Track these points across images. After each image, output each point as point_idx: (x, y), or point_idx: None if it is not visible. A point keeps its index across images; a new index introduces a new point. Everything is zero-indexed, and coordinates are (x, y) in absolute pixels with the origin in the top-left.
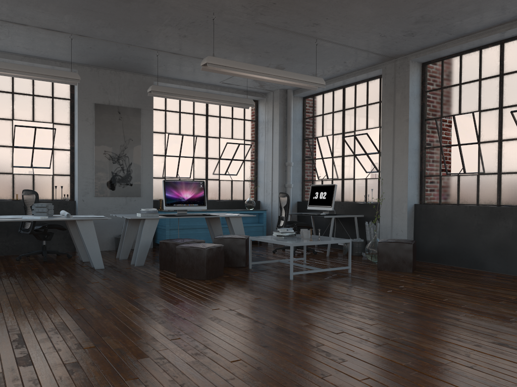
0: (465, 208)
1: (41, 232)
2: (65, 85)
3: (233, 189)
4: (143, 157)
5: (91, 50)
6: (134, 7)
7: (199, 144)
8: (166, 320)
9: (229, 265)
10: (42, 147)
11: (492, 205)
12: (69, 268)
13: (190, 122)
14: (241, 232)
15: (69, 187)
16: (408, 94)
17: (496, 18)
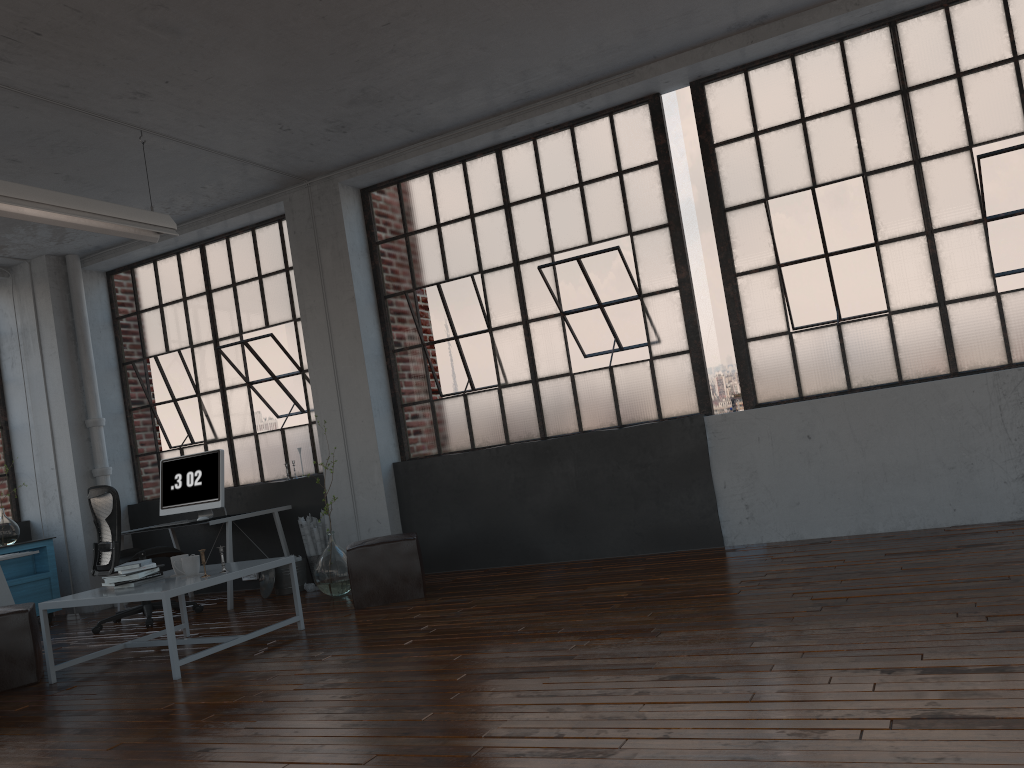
0: (490, 453)
1: None
2: None
3: None
4: None
5: None
6: None
7: None
8: None
9: None
10: None
11: (533, 440)
12: None
13: None
14: (5, 600)
15: None
16: (346, 248)
17: (488, 102)
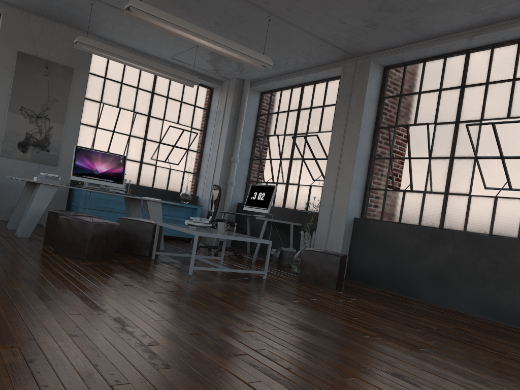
0: (406, 227)
1: None
2: None
3: (170, 178)
4: (68, 123)
5: None
6: None
7: (138, 122)
8: None
9: (130, 251)
10: None
11: (434, 227)
12: None
13: (132, 96)
14: (158, 220)
15: None
16: (364, 96)
17: (464, 19)
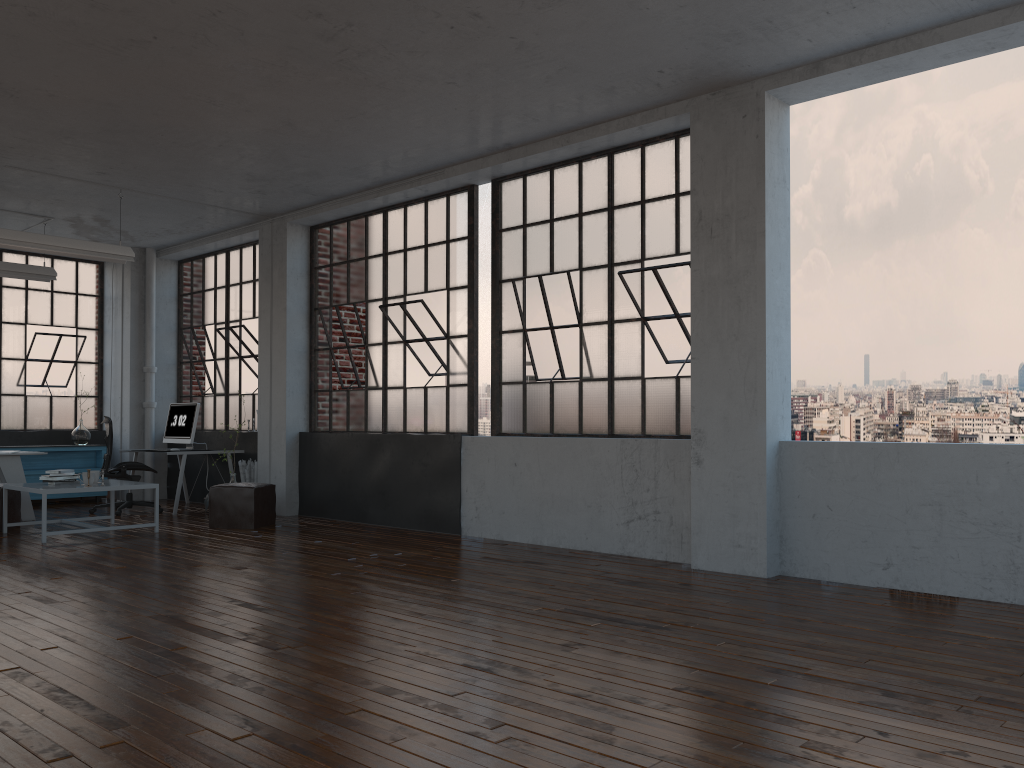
0: (348, 437)
1: None
2: None
3: (53, 410)
4: None
5: None
6: None
7: None
8: None
9: None
10: None
11: (377, 432)
12: None
13: None
14: (20, 480)
15: None
16: (285, 271)
17: (353, 182)
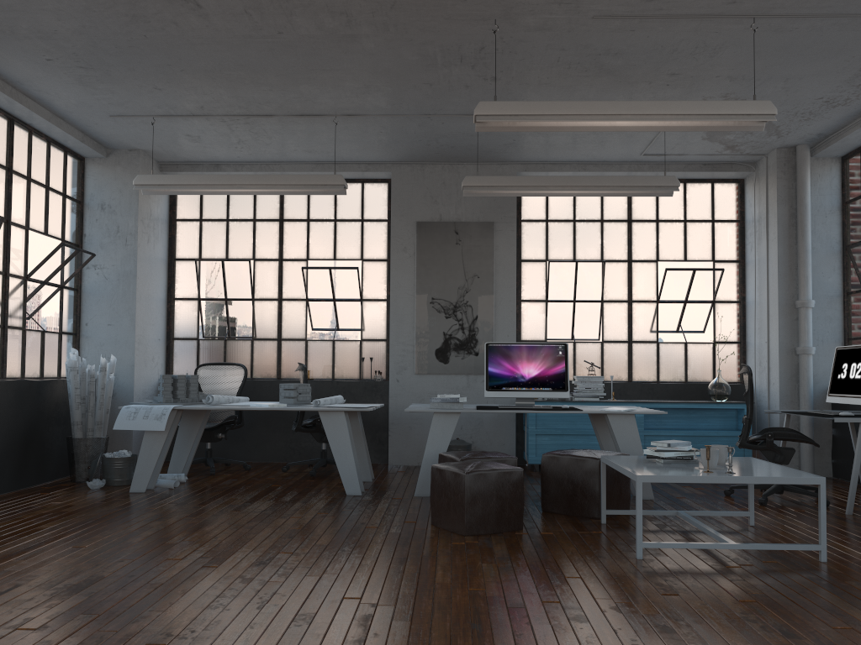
0: None
1: (313, 428)
2: (381, 199)
3: (688, 359)
4: (498, 306)
5: (386, 136)
6: (369, 47)
7: (613, 276)
8: (230, 603)
9: (568, 511)
10: (345, 298)
11: None
12: (317, 489)
13: (594, 236)
14: (634, 446)
15: (384, 359)
16: None
17: None
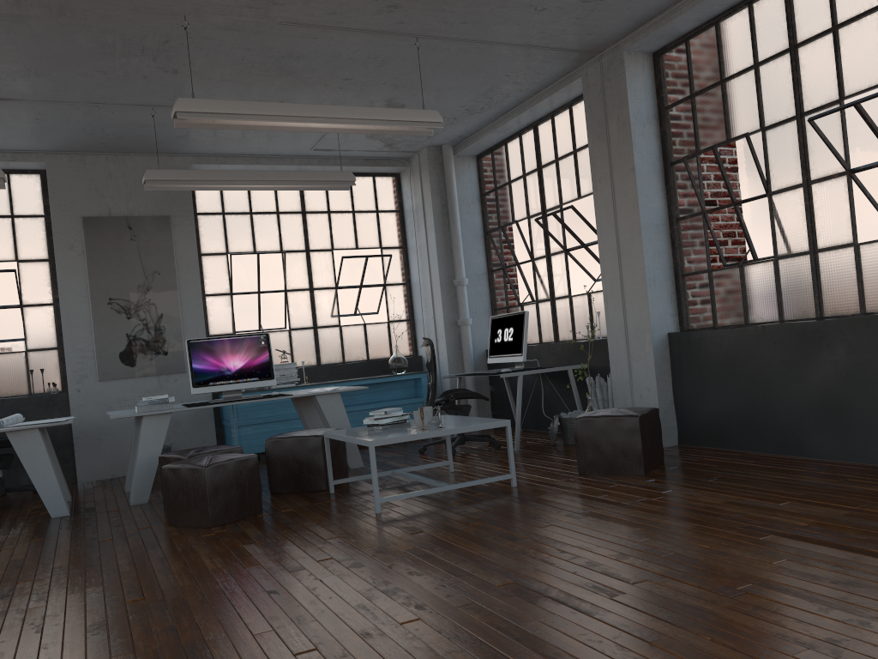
0: (756, 331)
1: None
2: (34, 192)
3: (368, 339)
4: (184, 302)
5: (42, 124)
6: (38, 29)
7: (294, 266)
8: (1, 636)
9: (297, 489)
10: (1, 305)
11: (806, 319)
12: (11, 519)
13: (272, 228)
14: (343, 421)
15: (58, 370)
16: (628, 118)
17: None
